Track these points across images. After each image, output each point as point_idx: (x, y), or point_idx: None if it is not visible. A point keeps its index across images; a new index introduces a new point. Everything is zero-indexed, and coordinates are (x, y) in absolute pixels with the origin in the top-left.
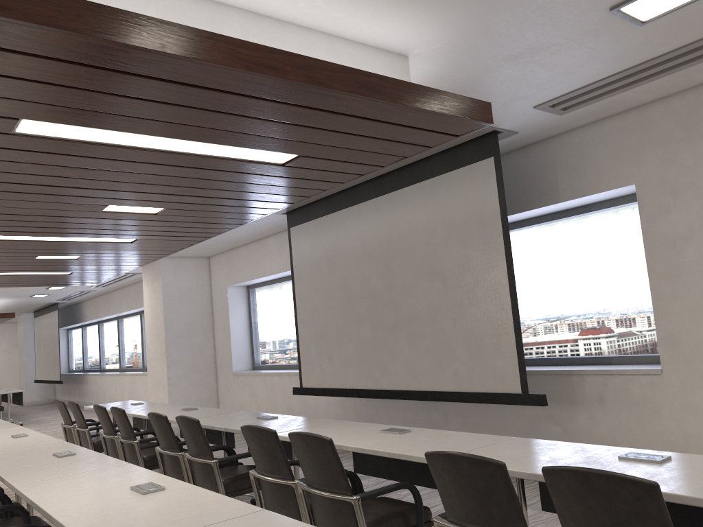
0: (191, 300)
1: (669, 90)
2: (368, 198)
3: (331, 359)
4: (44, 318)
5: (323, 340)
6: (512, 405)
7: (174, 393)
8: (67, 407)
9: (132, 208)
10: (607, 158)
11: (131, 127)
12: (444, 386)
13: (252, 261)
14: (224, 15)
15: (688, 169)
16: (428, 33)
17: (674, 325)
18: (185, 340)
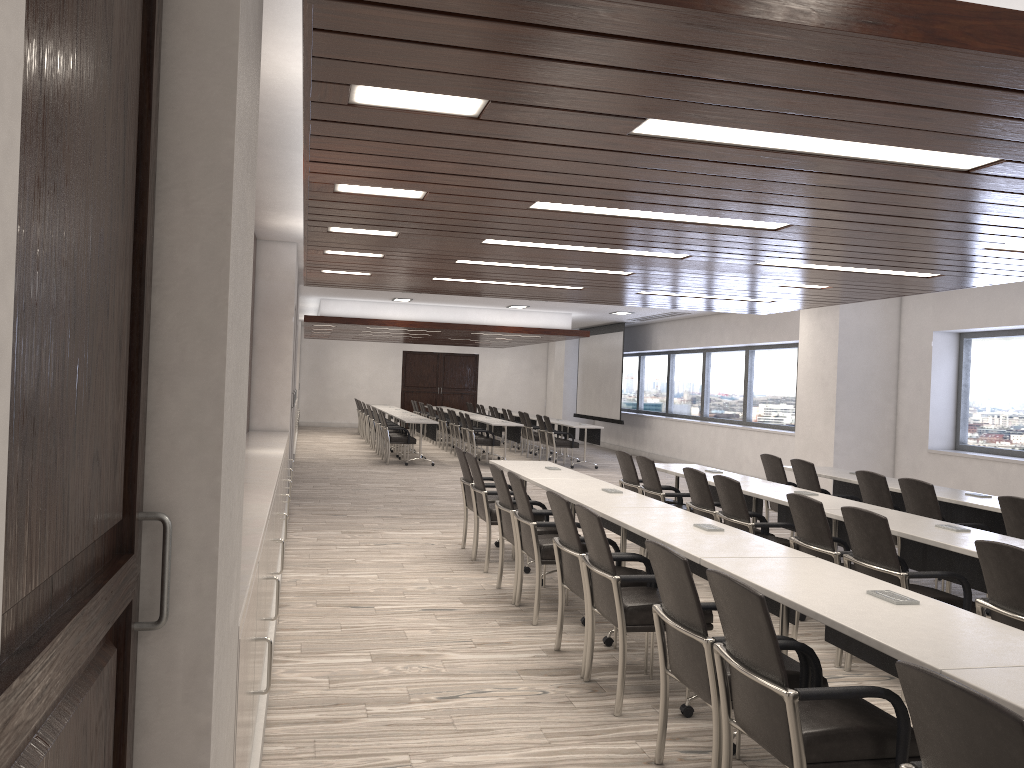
0: (873, 345)
1: None
2: None
3: None
4: (598, 339)
5: None
6: None
7: (839, 464)
8: None
9: (1023, 246)
10: None
11: None
12: None
13: (989, 301)
14: None
15: None
16: None
17: None
18: (860, 396)
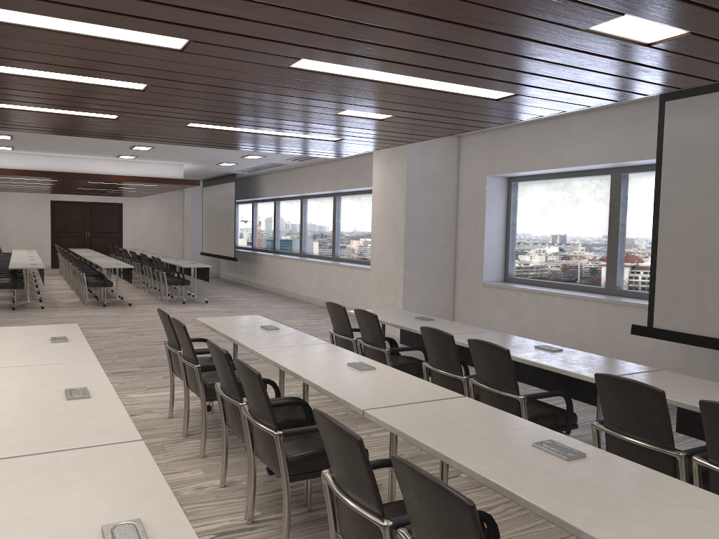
0: (436, 189)
1: None
2: None
3: None
4: (217, 188)
5: (713, 270)
6: None
7: (408, 298)
8: (236, 285)
9: (641, 26)
10: None
11: None
12: None
13: (536, 146)
14: None
15: None
16: None
17: None
18: (425, 236)
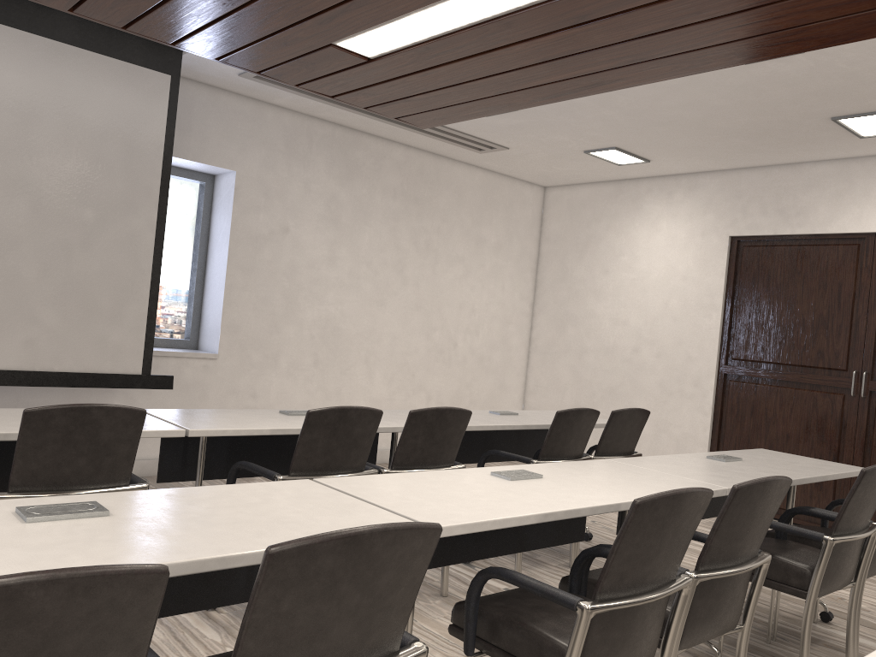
0: None
1: (296, 107)
2: None
3: None
4: None
5: None
6: (10, 391)
7: None
8: None
9: None
10: (216, 131)
11: (561, 11)
12: None
13: None
14: None
15: (282, 180)
16: None
17: (239, 315)
18: None
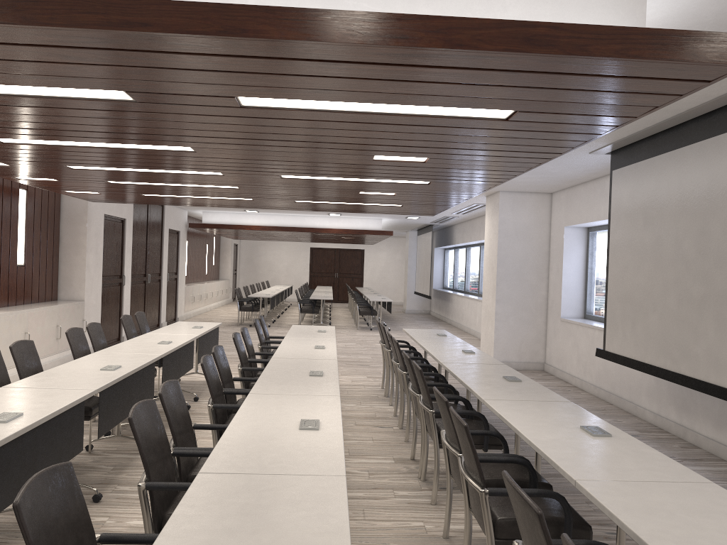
0: (527, 238)
1: None
2: (693, 141)
3: (634, 327)
4: (423, 237)
5: (629, 304)
6: None
7: (500, 328)
8: (435, 320)
9: (397, 157)
10: None
11: (323, 97)
12: None
13: (588, 202)
14: None
15: None
16: None
17: None
18: (517, 277)
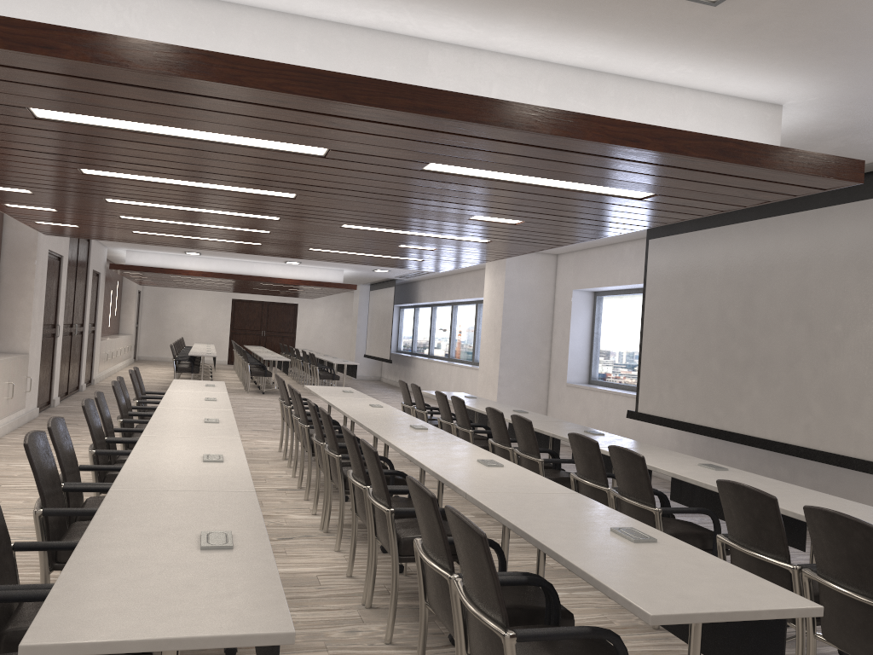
0: (532, 300)
1: None
2: (740, 220)
3: (672, 388)
4: (380, 292)
5: (667, 367)
6: (872, 475)
7: (502, 393)
8: (392, 387)
9: (494, 218)
10: None
11: (511, 170)
12: (791, 439)
13: (603, 267)
14: (600, 82)
15: None
16: (803, 90)
17: None
18: (521, 340)
